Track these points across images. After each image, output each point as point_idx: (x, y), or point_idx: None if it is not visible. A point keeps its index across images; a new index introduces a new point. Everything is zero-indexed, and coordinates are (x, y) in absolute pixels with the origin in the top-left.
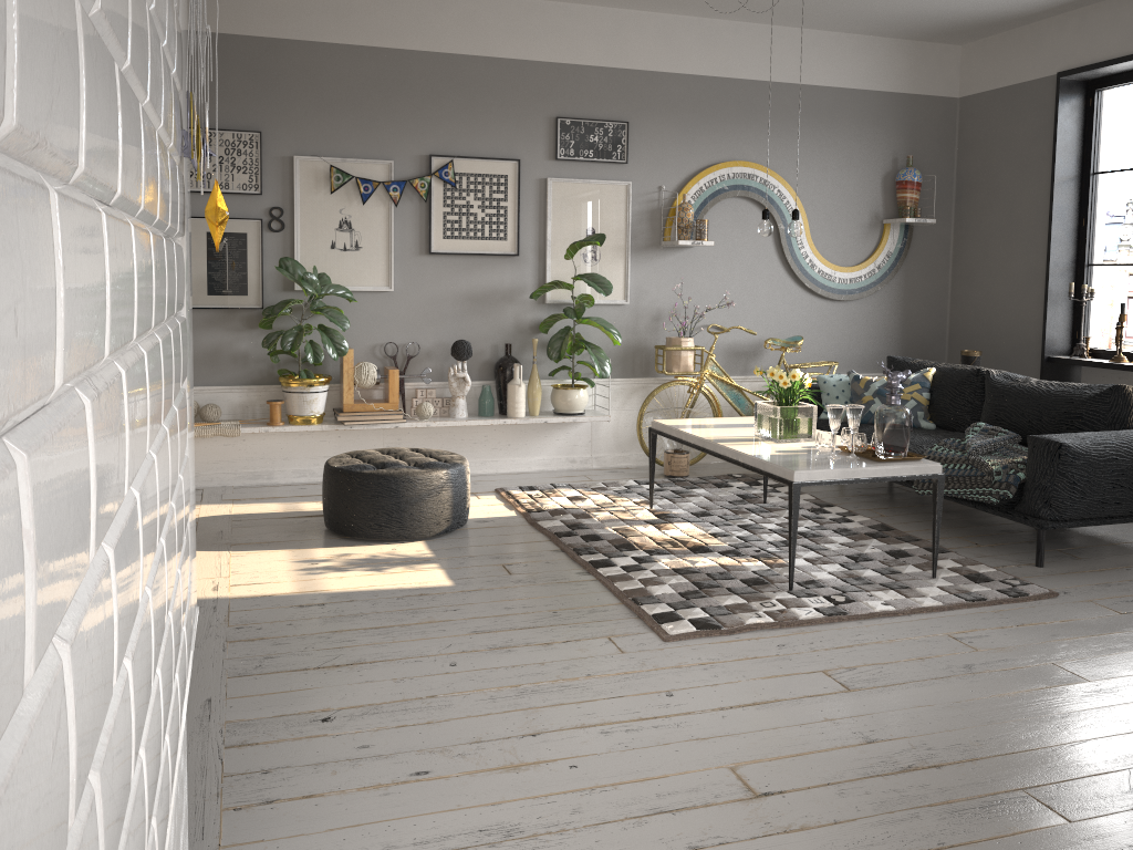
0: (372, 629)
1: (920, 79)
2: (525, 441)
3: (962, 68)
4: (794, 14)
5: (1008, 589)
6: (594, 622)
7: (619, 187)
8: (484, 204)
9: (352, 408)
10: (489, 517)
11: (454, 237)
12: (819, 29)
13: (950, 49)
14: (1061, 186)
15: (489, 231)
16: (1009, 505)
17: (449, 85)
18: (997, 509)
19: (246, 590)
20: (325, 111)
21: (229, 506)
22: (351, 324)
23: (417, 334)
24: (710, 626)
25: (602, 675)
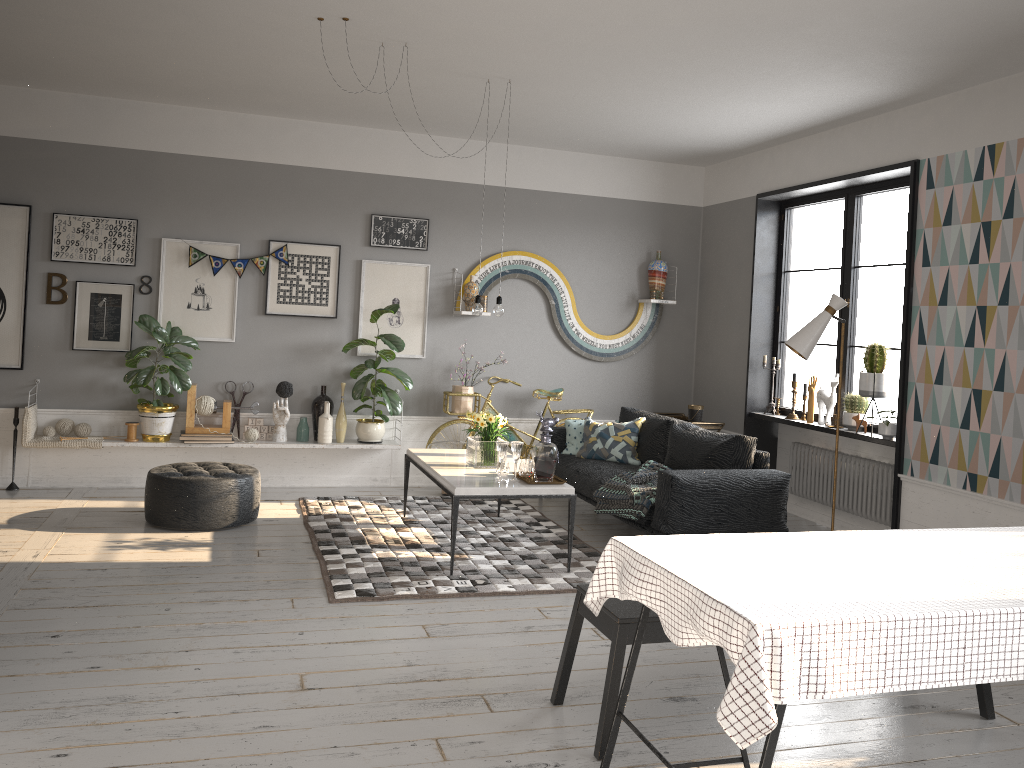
0: (128, 586)
1: (670, 191)
2: (336, 462)
3: (705, 184)
4: (560, 143)
5: None
6: (291, 589)
7: (420, 268)
8: (310, 278)
9: (192, 431)
10: (277, 517)
11: (285, 302)
12: (586, 152)
13: (696, 169)
14: (760, 280)
15: (314, 299)
16: (647, 522)
17: (287, 188)
18: (639, 525)
19: (57, 558)
20: (189, 205)
21: (85, 501)
22: (200, 366)
23: (253, 376)
24: (367, 594)
25: (265, 620)
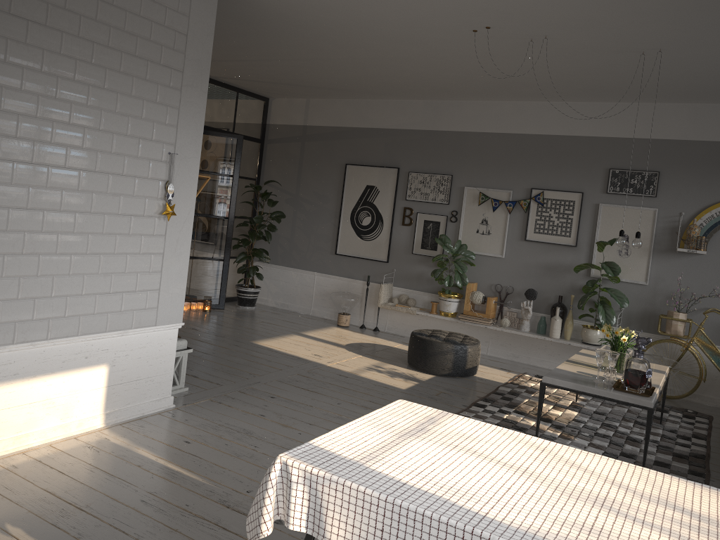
0: (342, 387)
1: None
2: (568, 354)
3: None
4: None
5: None
6: None
7: (648, 211)
8: (558, 216)
9: (467, 313)
10: (488, 379)
11: (539, 232)
12: None
13: None
14: None
15: (560, 231)
16: None
17: (547, 151)
18: None
19: (336, 365)
20: (482, 165)
21: (398, 344)
22: (481, 272)
23: (514, 282)
24: None
25: None
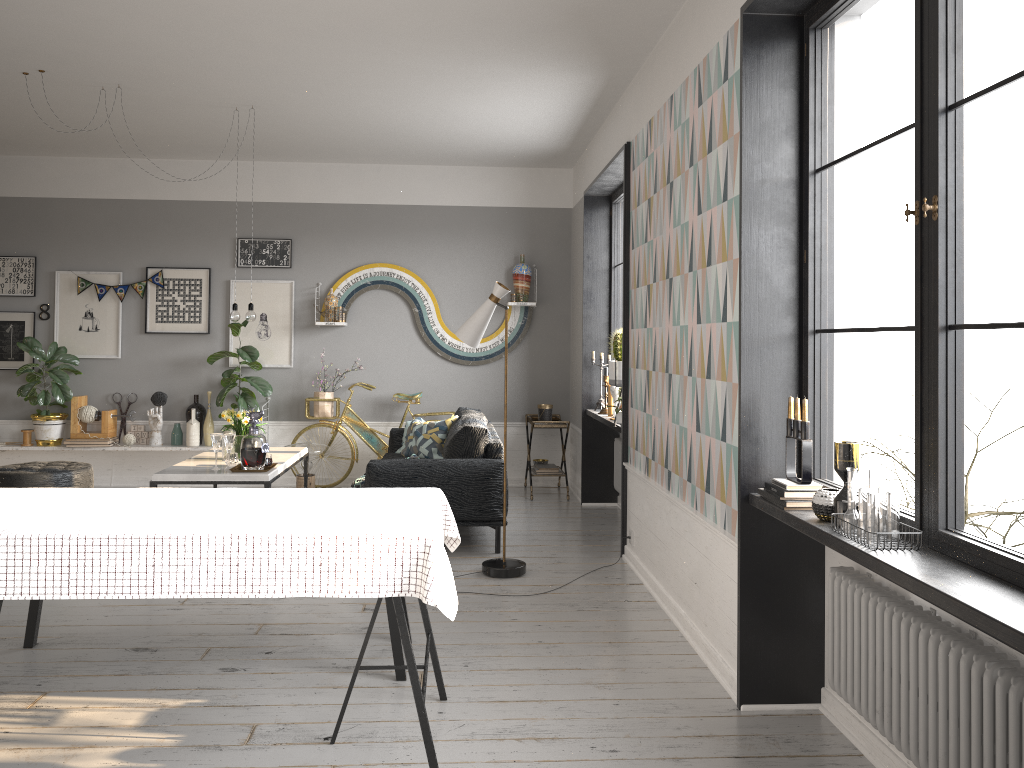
0: None
1: (536, 195)
2: None
3: (573, 185)
4: (405, 158)
5: None
6: None
7: (285, 285)
8: (184, 298)
9: (76, 436)
10: None
11: (163, 321)
12: (445, 165)
13: (564, 171)
14: (590, 276)
15: (188, 317)
16: None
17: (162, 221)
18: None
19: None
20: (79, 241)
21: None
22: (92, 380)
23: (137, 387)
24: None
25: None
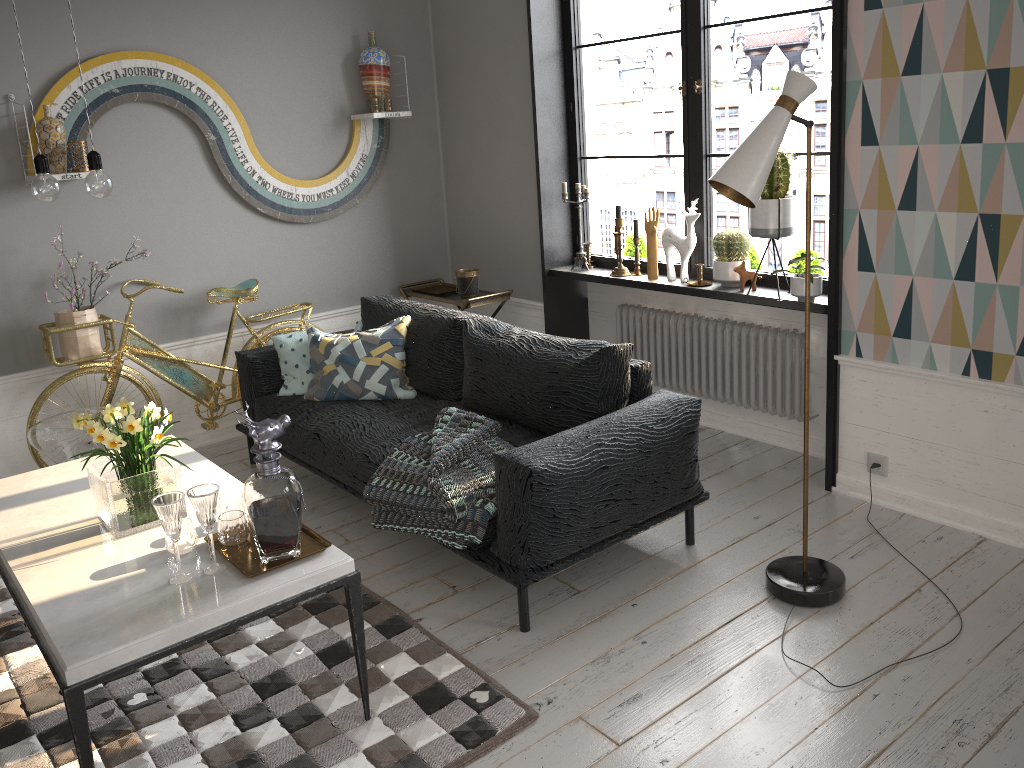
0: None
1: None
2: None
3: None
4: None
5: (469, 724)
6: None
7: None
8: None
9: None
10: None
11: None
12: None
13: None
14: (542, 65)
15: None
16: (483, 543)
17: None
18: (469, 551)
19: None
20: None
21: None
22: None
23: None
24: None
25: None
